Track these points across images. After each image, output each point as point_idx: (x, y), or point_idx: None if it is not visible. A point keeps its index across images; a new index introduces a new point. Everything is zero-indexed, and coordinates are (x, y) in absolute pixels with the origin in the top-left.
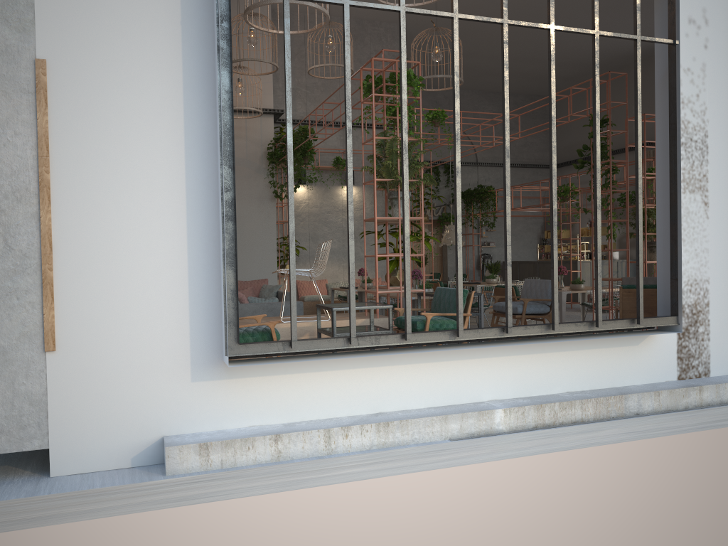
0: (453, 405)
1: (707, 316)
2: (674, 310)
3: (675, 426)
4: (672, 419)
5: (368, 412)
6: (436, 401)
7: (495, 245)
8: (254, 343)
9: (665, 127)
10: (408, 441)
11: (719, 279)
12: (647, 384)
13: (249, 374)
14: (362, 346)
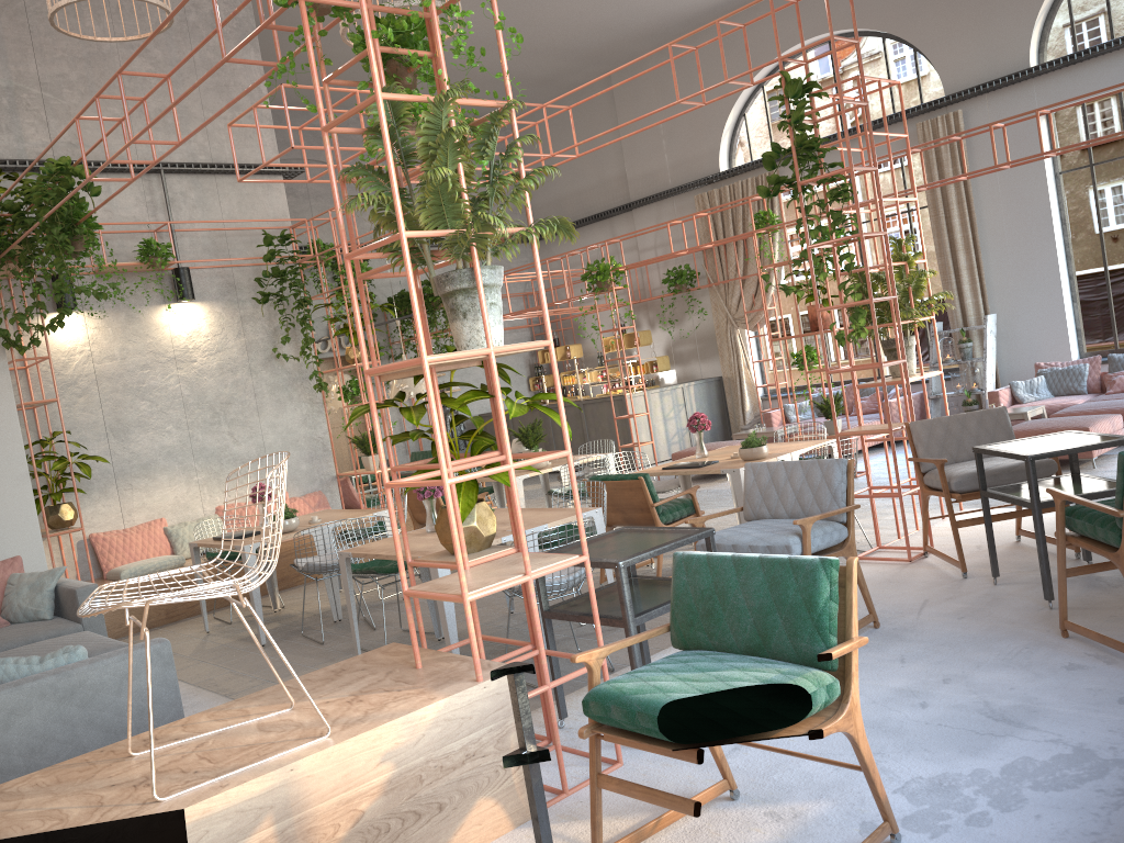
0: None
1: None
2: None
3: None
4: None
5: None
6: None
7: (460, 388)
8: None
9: None
10: None
11: None
12: None
13: None
14: None
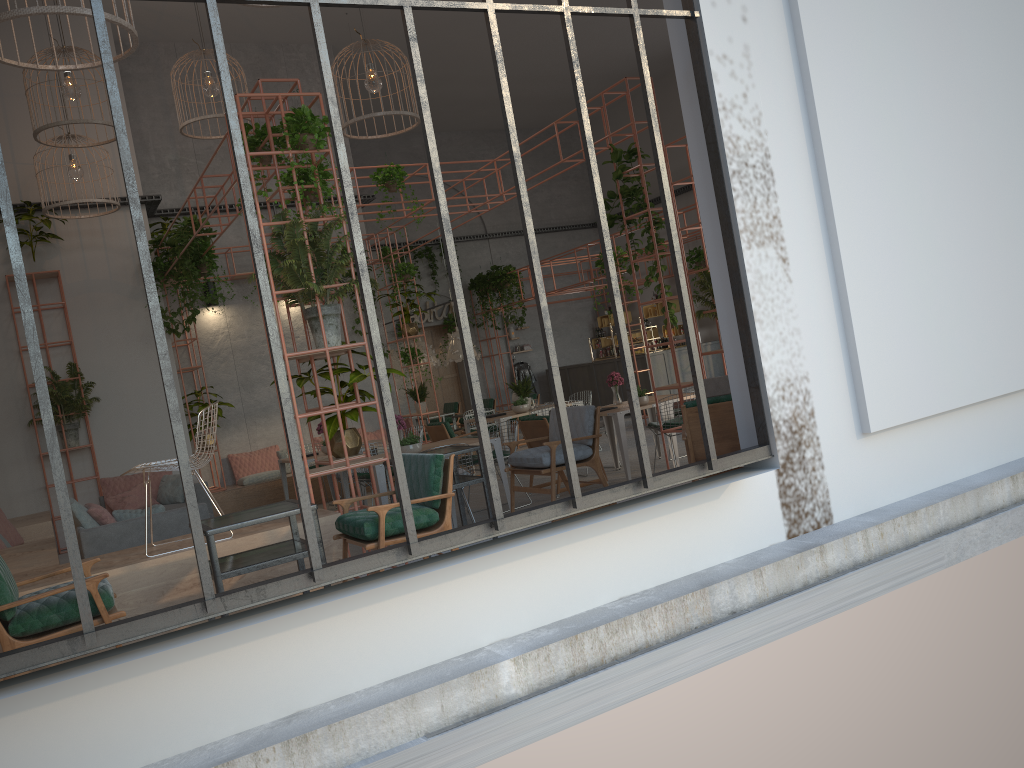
0: (431, 667)
1: (814, 432)
2: (762, 436)
3: (794, 618)
4: (787, 609)
5: (276, 717)
6: (399, 666)
7: (532, 348)
8: (3, 656)
9: (703, 150)
10: (350, 757)
11: (823, 372)
12: (743, 556)
13: (21, 705)
14: (233, 610)
